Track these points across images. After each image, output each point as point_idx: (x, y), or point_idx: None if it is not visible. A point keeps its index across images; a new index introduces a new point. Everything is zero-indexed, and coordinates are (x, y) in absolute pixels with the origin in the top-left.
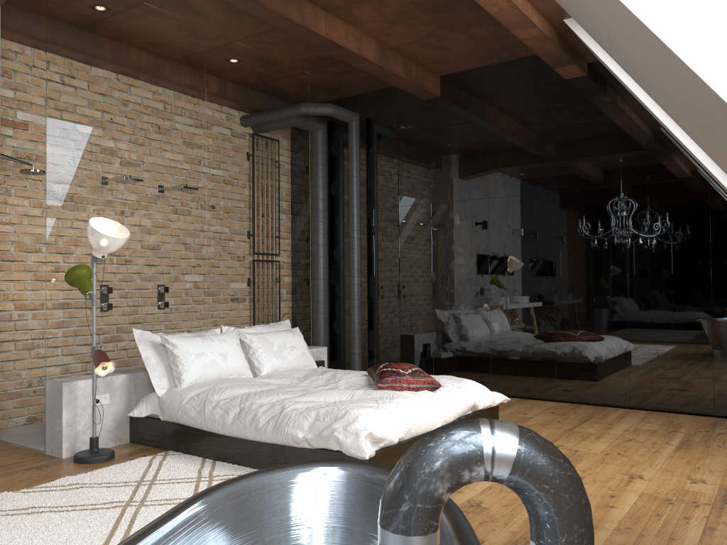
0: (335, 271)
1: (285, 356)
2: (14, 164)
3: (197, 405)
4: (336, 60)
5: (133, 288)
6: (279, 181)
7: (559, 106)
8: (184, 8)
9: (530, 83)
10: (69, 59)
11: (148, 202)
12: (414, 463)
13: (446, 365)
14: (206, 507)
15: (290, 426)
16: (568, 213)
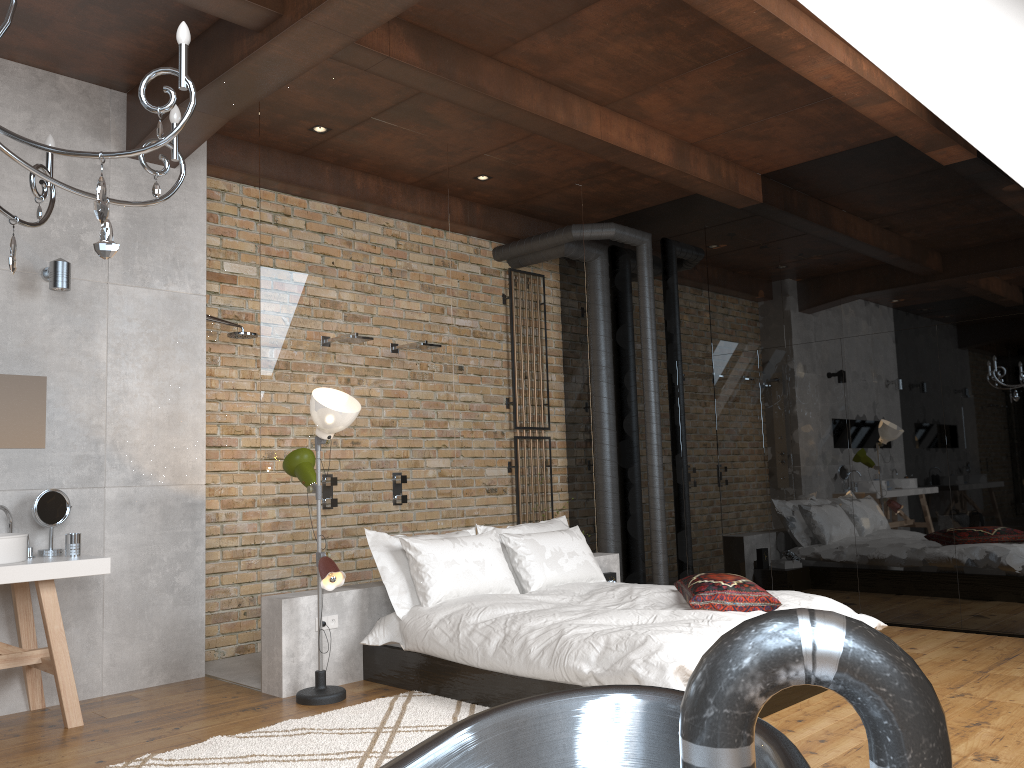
0: (626, 448)
1: (561, 565)
2: (221, 326)
3: (448, 629)
4: (617, 166)
5: (364, 477)
6: (546, 330)
7: (937, 203)
8: (421, 120)
9: (892, 174)
10: (286, 196)
11: (380, 366)
12: (719, 661)
13: (792, 578)
14: (472, 737)
15: (572, 657)
16: (961, 354)
